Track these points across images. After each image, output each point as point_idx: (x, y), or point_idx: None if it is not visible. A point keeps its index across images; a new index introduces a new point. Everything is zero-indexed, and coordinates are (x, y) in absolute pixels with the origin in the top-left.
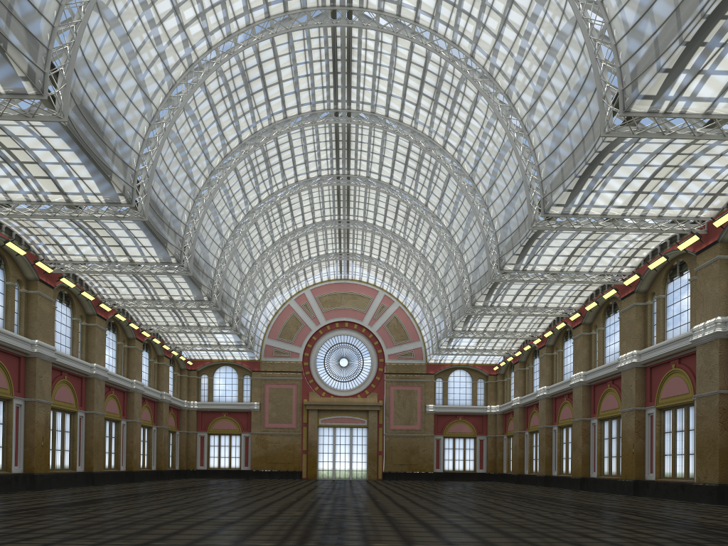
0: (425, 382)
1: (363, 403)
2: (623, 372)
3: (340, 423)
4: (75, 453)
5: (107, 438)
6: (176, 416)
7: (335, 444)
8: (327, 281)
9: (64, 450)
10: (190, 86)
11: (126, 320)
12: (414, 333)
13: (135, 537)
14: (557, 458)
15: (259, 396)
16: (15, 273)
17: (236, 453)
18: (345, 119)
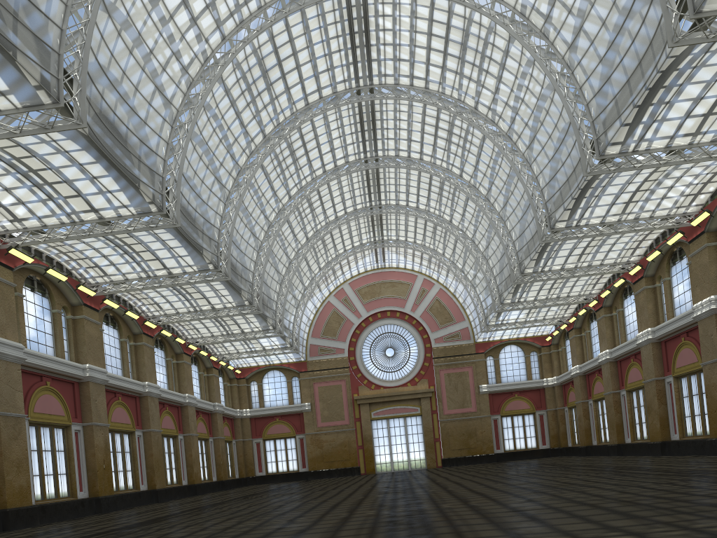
0: (475, 362)
1: (414, 391)
2: (699, 321)
3: (393, 414)
4: (137, 473)
5: (166, 454)
6: (231, 426)
7: (390, 436)
8: (364, 273)
9: (126, 470)
10: (207, 82)
11: (172, 336)
12: (458, 313)
13: None
14: (629, 425)
15: (309, 396)
16: (60, 300)
17: (292, 456)
18: (368, 96)
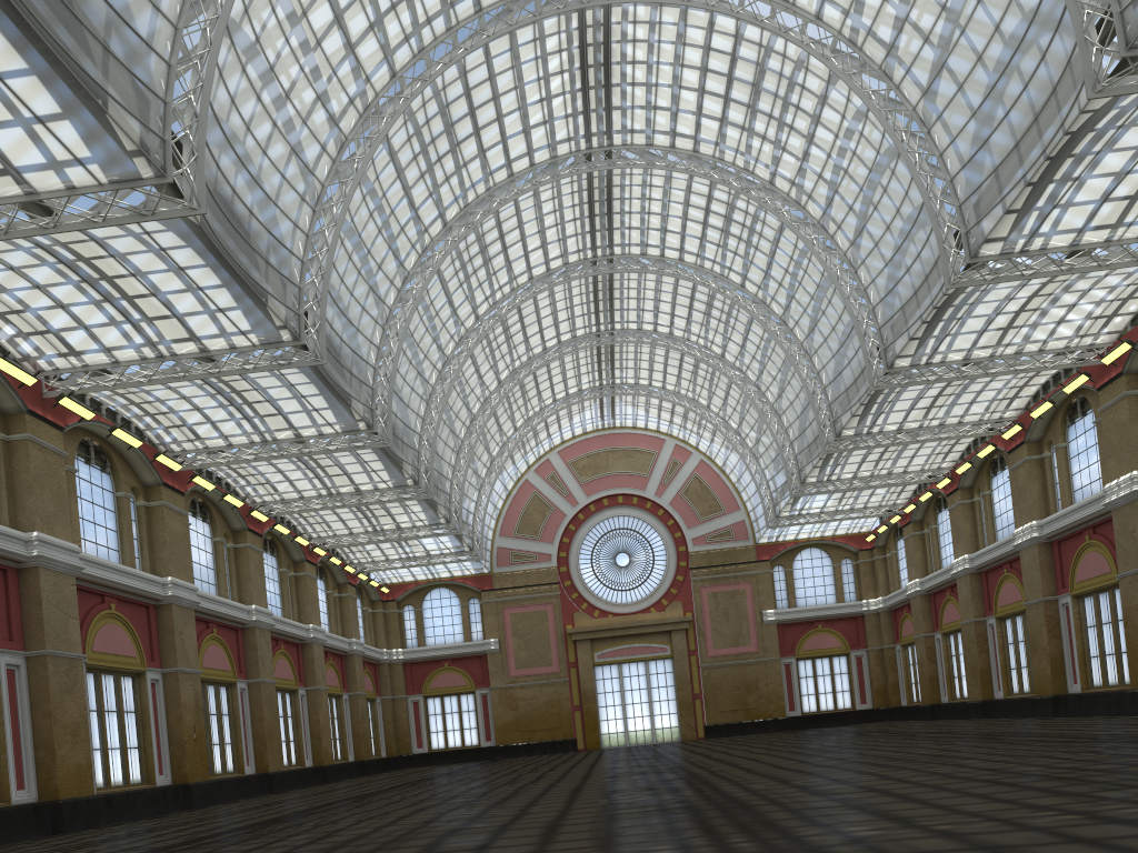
0: (757, 575)
1: (661, 620)
2: (1115, 510)
3: (629, 656)
4: (240, 747)
5: (281, 718)
6: (373, 675)
7: (624, 690)
8: (582, 436)
9: (224, 743)
10: (367, 142)
11: (290, 534)
12: (729, 498)
13: None
14: (1000, 671)
15: (496, 629)
16: (128, 477)
17: (470, 723)
18: (604, 163)
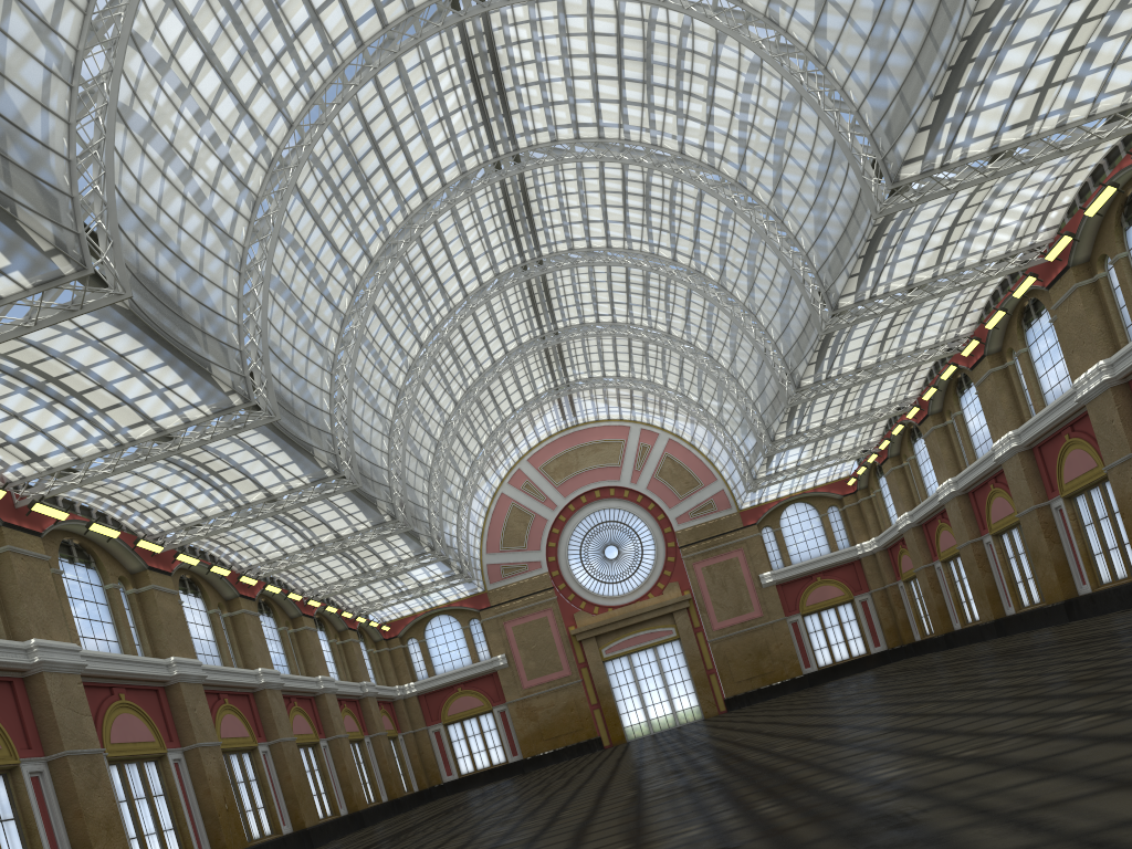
0: (746, 541)
1: (661, 604)
2: (1089, 404)
3: (636, 645)
4: (274, 809)
5: (309, 773)
6: (391, 714)
7: (638, 680)
8: (548, 439)
9: (257, 808)
10: (278, 196)
11: (282, 592)
12: (704, 471)
13: None
14: (1006, 586)
15: (501, 644)
16: (114, 568)
17: (494, 741)
18: (514, 168)
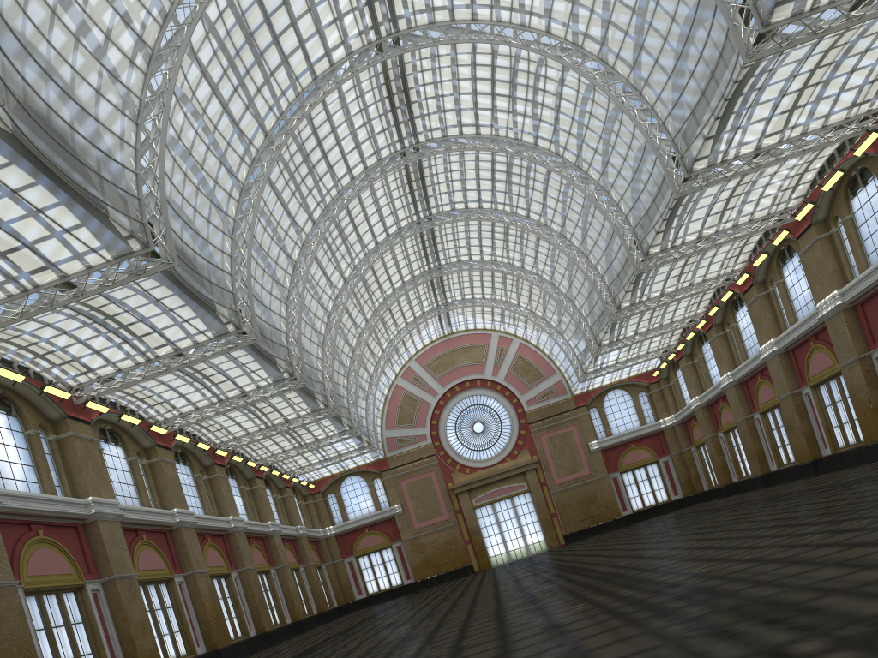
0: (578, 418)
1: (516, 465)
2: (827, 321)
3: (498, 496)
4: (243, 618)
5: (264, 593)
6: (316, 549)
7: (500, 522)
8: (430, 344)
9: (232, 617)
10: (256, 183)
11: (242, 460)
12: (547, 366)
13: (434, 645)
14: (770, 450)
15: (397, 497)
16: (133, 446)
17: (393, 569)
18: (415, 155)
